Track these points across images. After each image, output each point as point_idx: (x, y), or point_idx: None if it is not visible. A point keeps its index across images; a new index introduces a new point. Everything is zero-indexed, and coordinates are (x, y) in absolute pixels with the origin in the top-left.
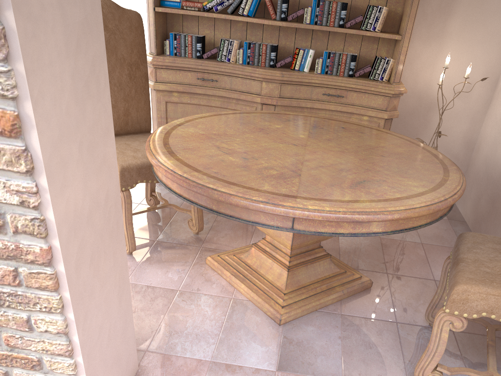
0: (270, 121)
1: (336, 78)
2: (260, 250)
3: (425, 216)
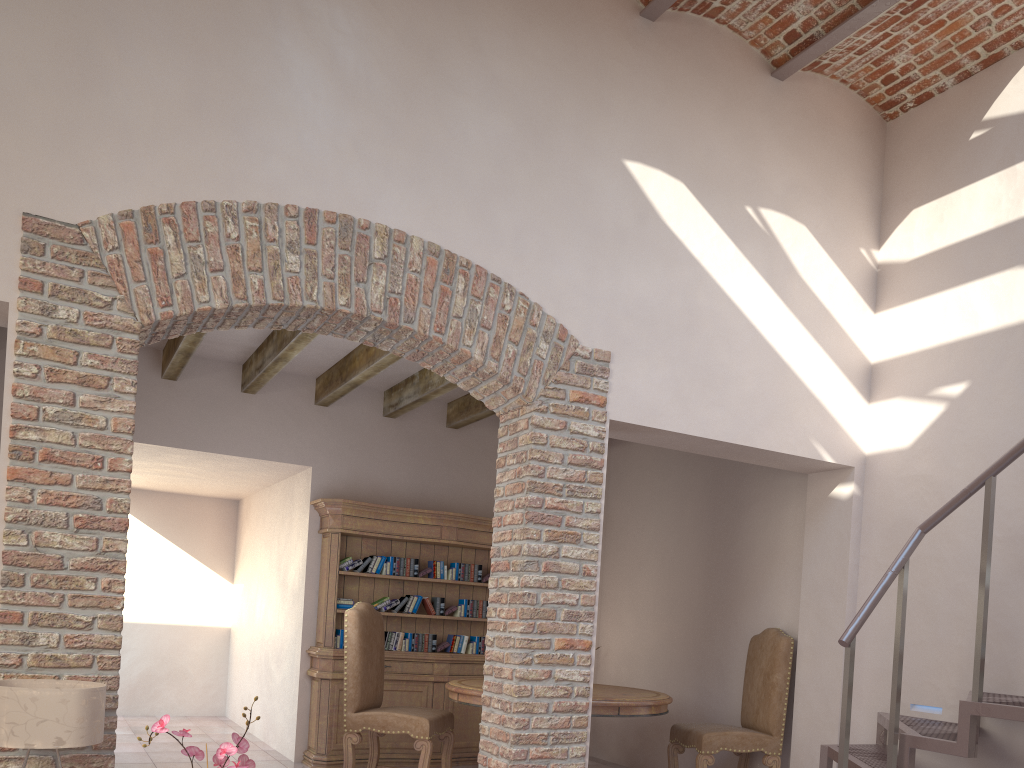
0: None
1: None
2: None
3: (666, 706)
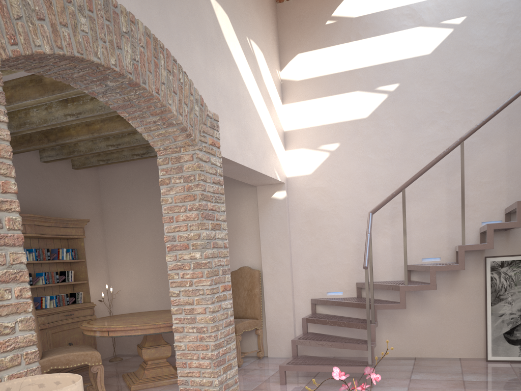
0: (107, 319)
1: (67, 306)
2: (151, 368)
3: None
